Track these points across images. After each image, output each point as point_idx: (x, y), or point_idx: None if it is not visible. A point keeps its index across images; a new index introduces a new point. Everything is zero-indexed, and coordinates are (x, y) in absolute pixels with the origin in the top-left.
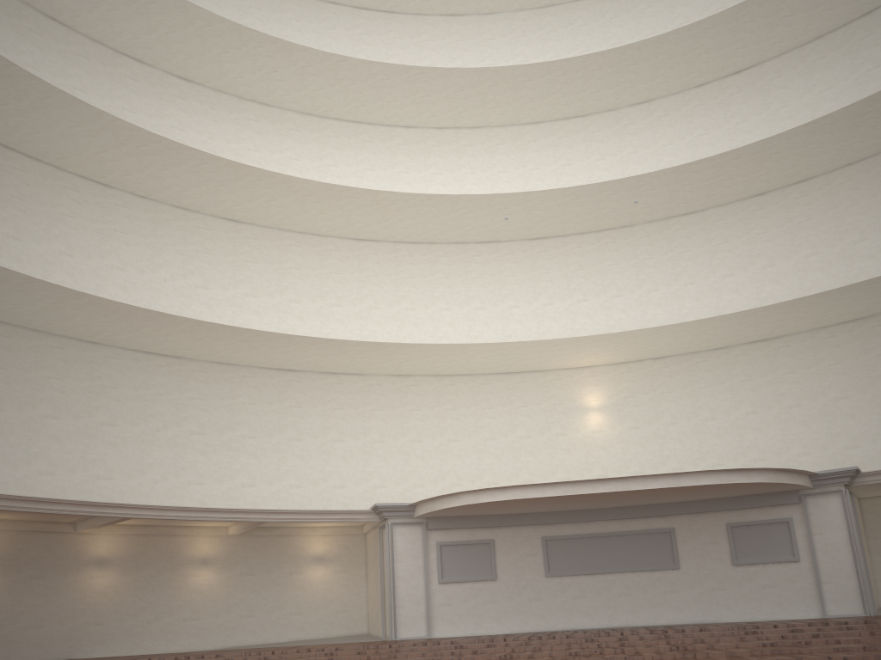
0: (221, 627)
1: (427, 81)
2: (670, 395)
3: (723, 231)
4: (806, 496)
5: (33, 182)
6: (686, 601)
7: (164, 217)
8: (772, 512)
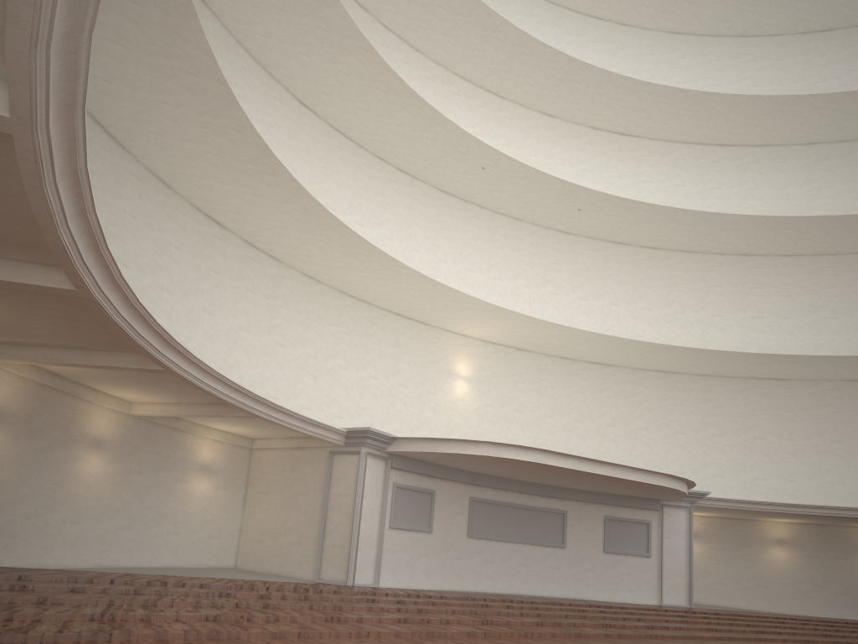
0: (98, 539)
1: None
2: (522, 386)
3: (587, 260)
4: (665, 506)
5: None
6: (566, 578)
7: None
8: (637, 513)
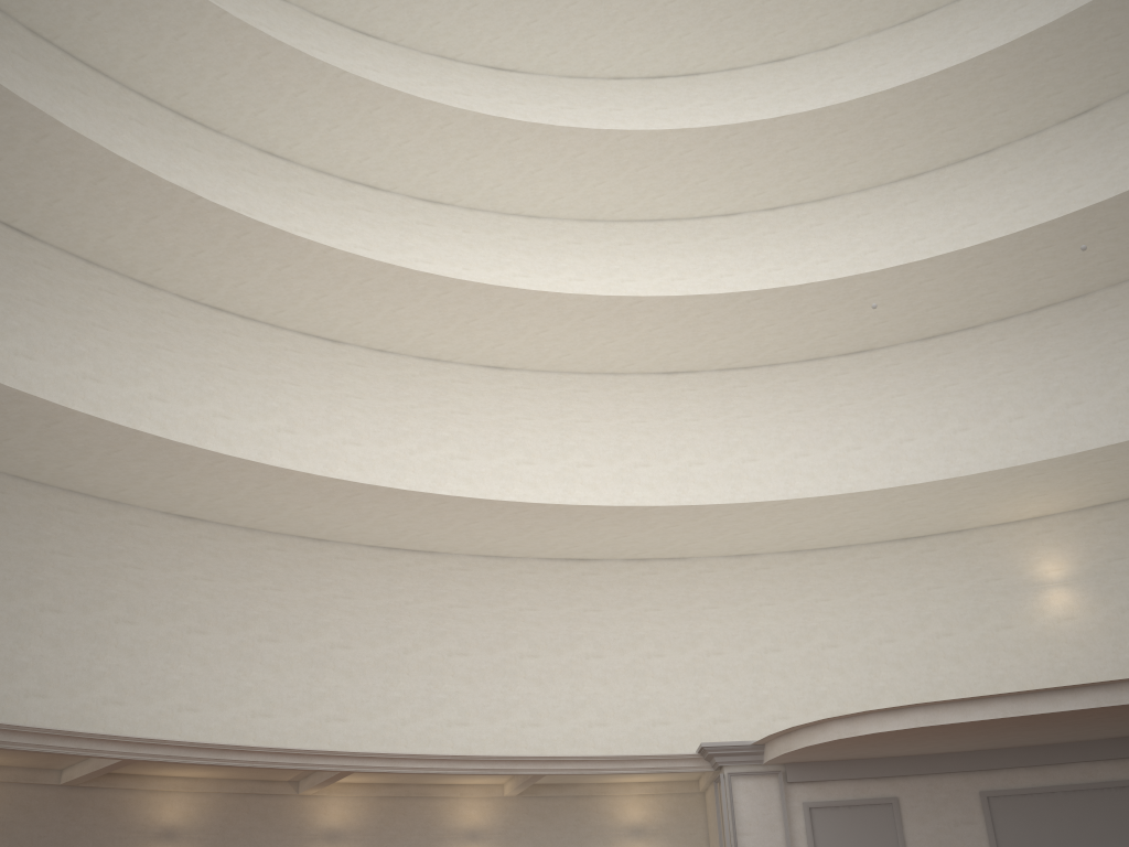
0: None
1: (743, 143)
2: None
3: None
4: None
5: (246, 346)
6: None
7: (409, 373)
8: None
